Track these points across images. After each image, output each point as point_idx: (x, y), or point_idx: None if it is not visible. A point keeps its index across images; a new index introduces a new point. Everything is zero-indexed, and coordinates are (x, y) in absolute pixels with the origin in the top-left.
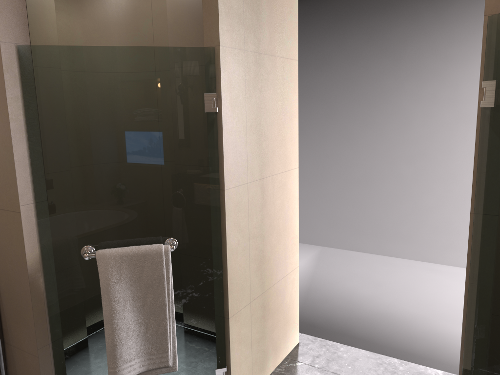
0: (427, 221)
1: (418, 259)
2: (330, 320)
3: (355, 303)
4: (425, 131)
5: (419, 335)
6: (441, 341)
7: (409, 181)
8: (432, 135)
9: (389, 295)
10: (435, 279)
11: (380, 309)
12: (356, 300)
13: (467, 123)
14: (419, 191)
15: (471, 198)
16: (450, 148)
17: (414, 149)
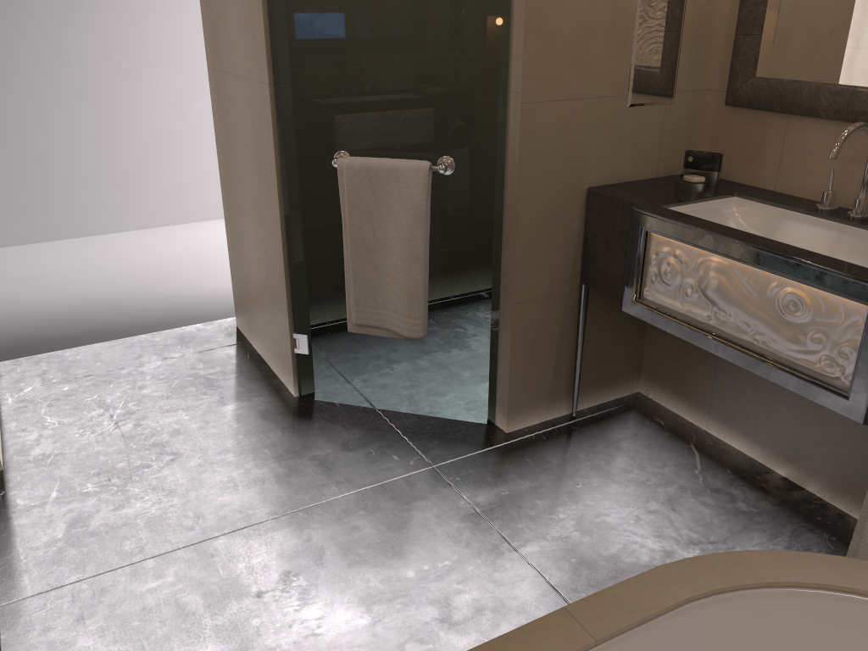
0: (56, 176)
1: (58, 238)
2: (11, 337)
3: (25, 309)
4: (16, 27)
5: (145, 307)
6: (173, 303)
7: (11, 116)
8: (30, 33)
9: (64, 286)
10: (104, 252)
11: (69, 302)
12: (22, 305)
13: (79, 13)
14: (31, 129)
15: (268, 69)
16: (64, 54)
17: (6, 59)
